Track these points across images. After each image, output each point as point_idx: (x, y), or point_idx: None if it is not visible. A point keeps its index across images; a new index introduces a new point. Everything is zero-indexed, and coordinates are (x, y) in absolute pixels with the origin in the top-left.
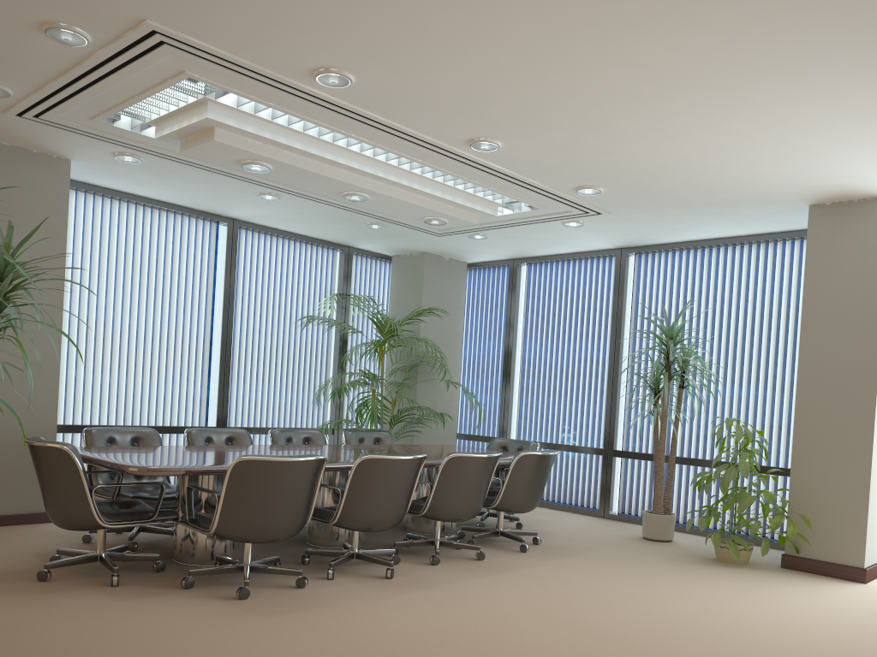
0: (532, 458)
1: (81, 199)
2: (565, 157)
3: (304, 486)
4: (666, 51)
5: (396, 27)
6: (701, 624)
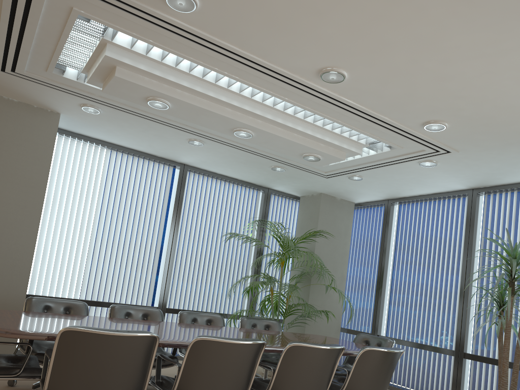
0: (375, 354)
1: (79, 146)
2: (407, 87)
3: (131, 360)
4: None
5: None
6: None
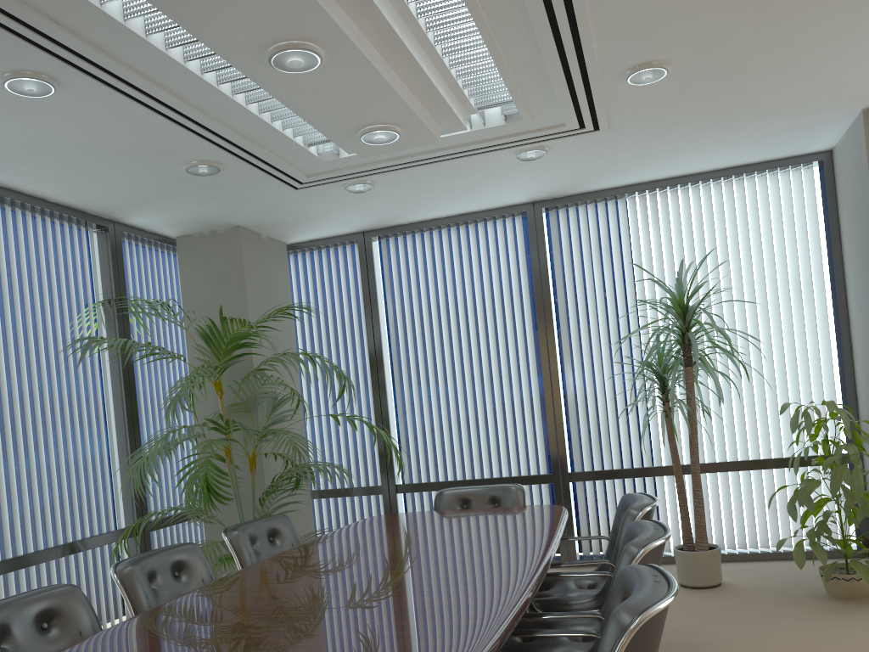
0: (649, 516)
1: None
2: None
3: None
4: None
5: None
6: None
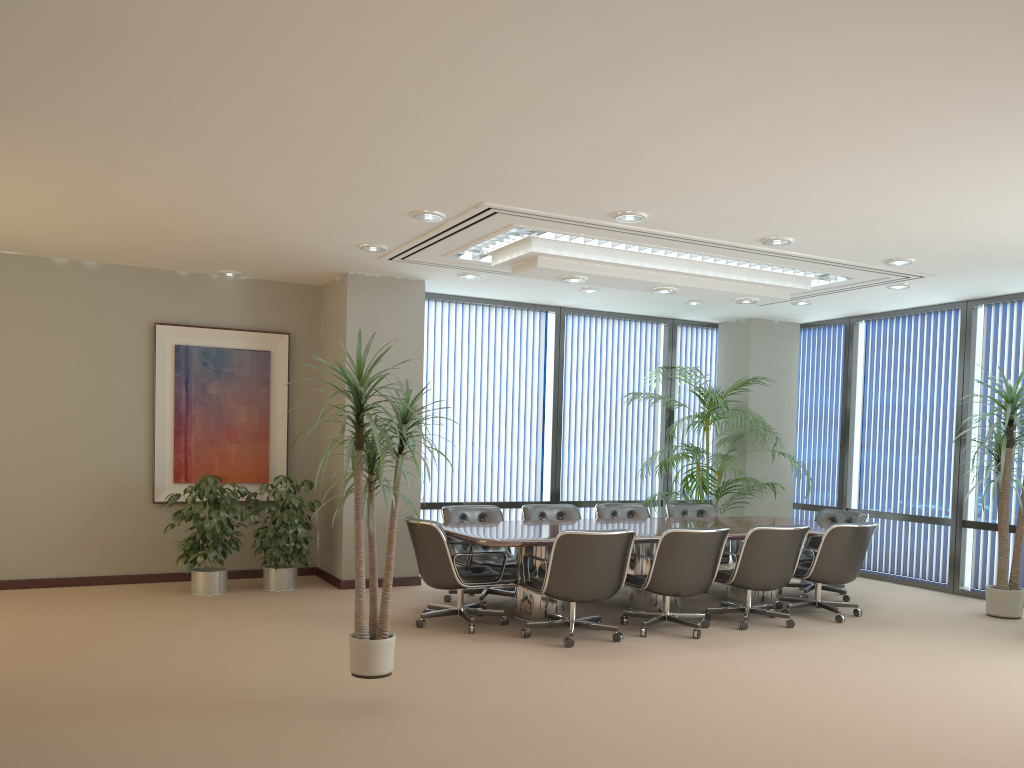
0: (844, 531)
1: (432, 307)
2: (860, 241)
3: (616, 555)
4: (914, 172)
5: (672, 185)
6: (990, 689)
